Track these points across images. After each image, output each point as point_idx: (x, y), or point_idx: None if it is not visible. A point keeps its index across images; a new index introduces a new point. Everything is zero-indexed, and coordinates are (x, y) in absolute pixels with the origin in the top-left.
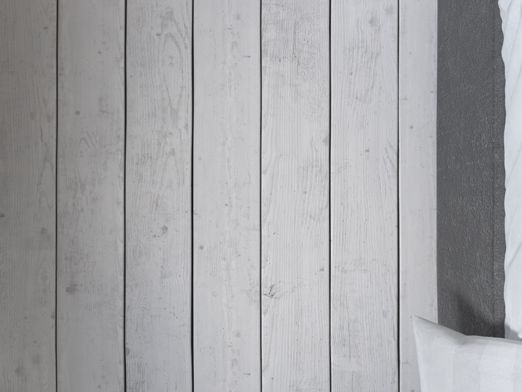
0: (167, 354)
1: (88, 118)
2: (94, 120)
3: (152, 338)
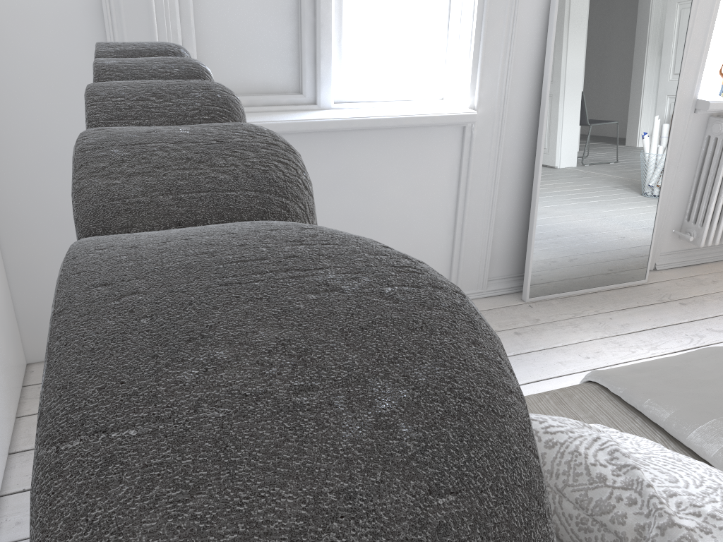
0: (515, 373)
1: (612, 322)
2: (614, 324)
3: (519, 366)
